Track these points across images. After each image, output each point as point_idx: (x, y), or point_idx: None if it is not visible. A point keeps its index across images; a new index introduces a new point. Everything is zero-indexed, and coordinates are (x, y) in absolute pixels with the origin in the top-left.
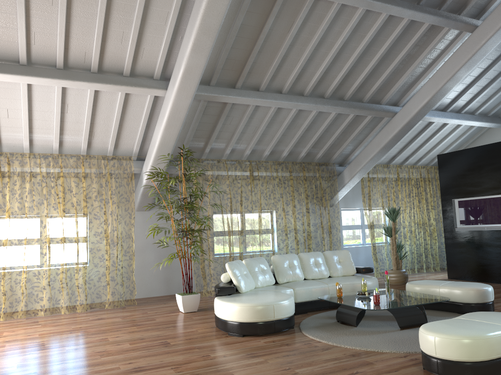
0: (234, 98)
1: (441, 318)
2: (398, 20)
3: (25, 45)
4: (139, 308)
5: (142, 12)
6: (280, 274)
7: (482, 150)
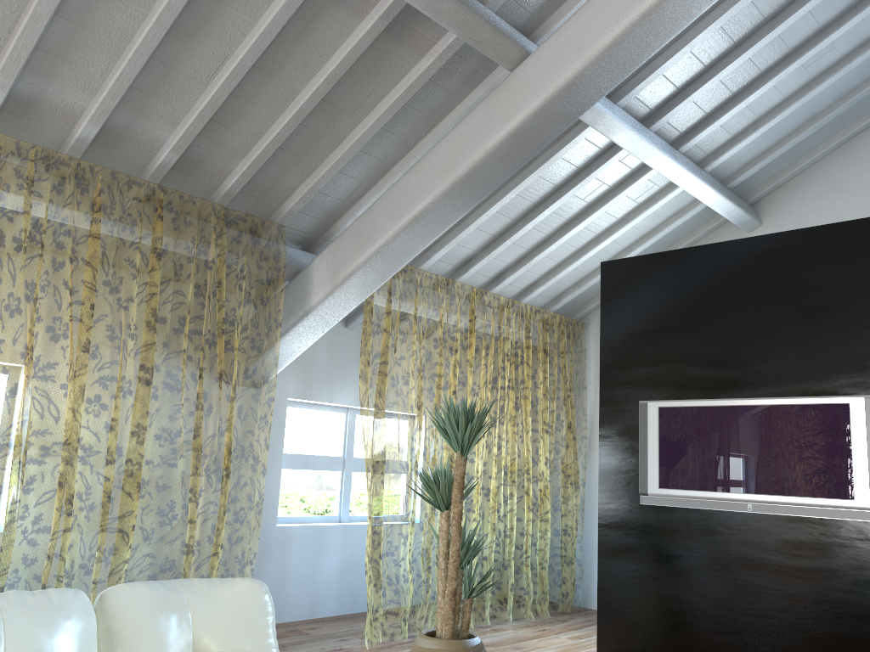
0: None
1: None
2: None
3: None
4: None
5: None
6: None
7: (755, 252)
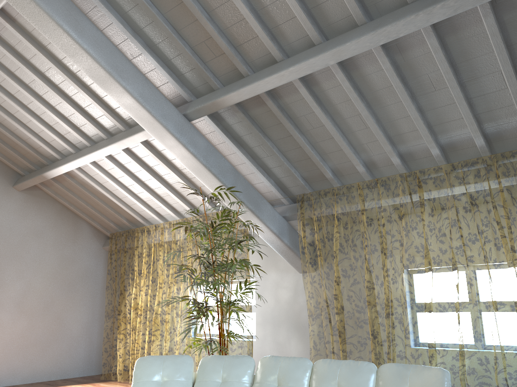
0: (236, 93)
1: None
2: None
3: (72, 130)
4: None
5: None
6: None
7: None
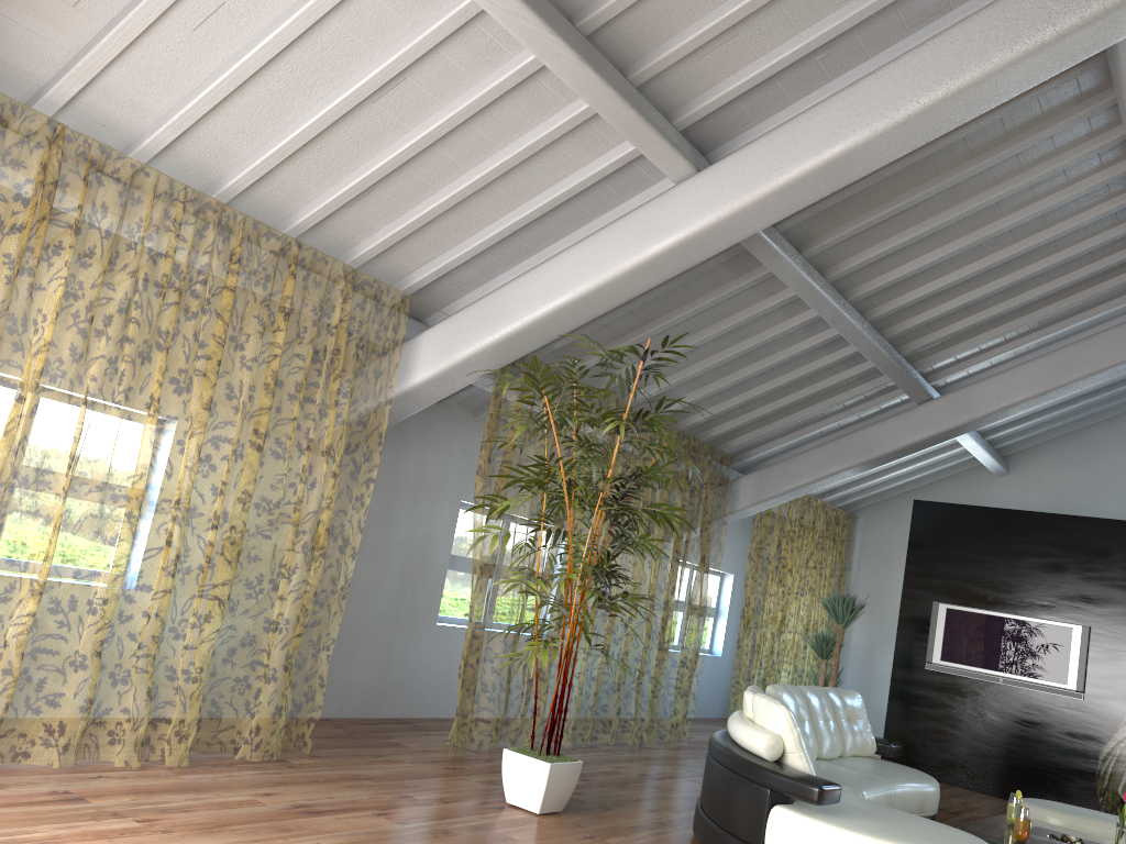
0: (777, 253)
1: None
2: (1108, 225)
3: None
4: (347, 772)
5: None
6: None
7: (1025, 520)
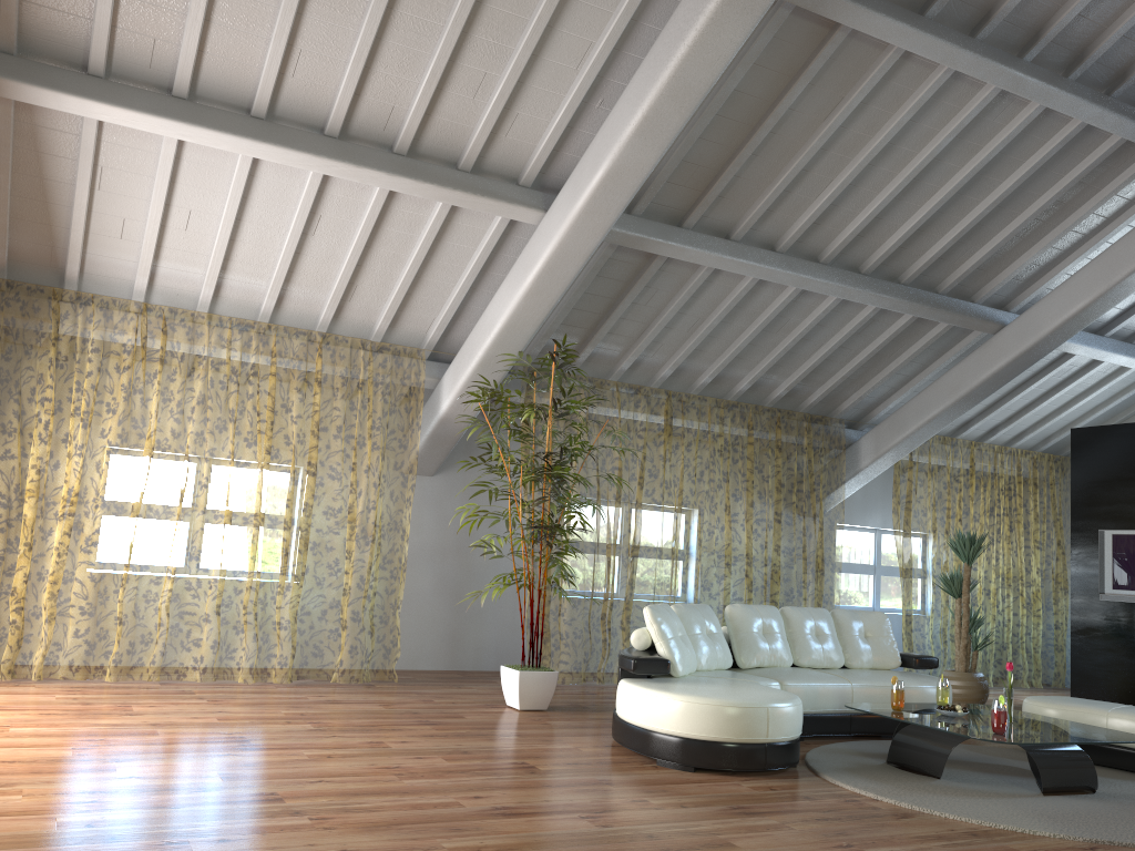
0: (680, 248)
1: (1117, 782)
2: (1056, 124)
3: (276, 75)
4: (408, 691)
5: (540, 36)
6: (745, 647)
7: None
